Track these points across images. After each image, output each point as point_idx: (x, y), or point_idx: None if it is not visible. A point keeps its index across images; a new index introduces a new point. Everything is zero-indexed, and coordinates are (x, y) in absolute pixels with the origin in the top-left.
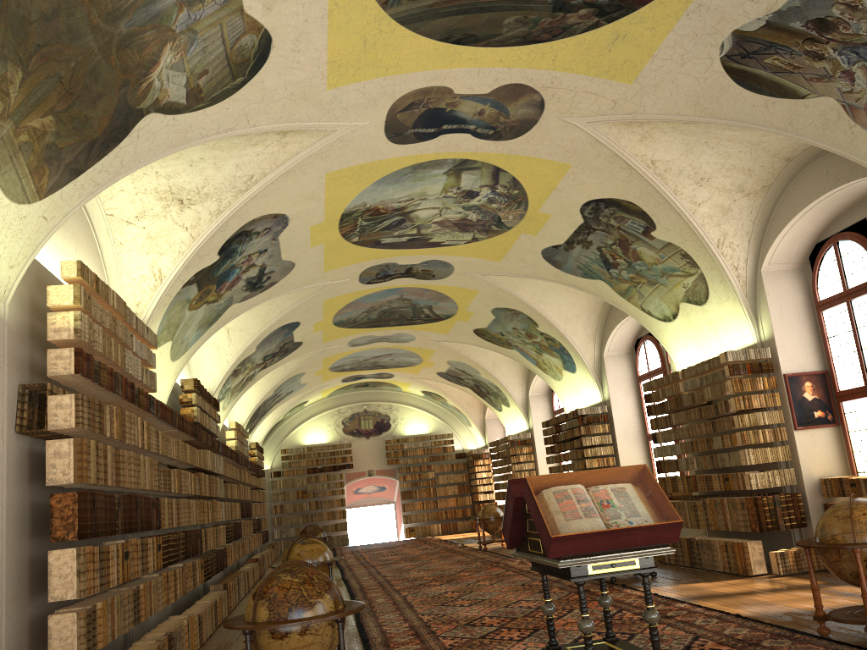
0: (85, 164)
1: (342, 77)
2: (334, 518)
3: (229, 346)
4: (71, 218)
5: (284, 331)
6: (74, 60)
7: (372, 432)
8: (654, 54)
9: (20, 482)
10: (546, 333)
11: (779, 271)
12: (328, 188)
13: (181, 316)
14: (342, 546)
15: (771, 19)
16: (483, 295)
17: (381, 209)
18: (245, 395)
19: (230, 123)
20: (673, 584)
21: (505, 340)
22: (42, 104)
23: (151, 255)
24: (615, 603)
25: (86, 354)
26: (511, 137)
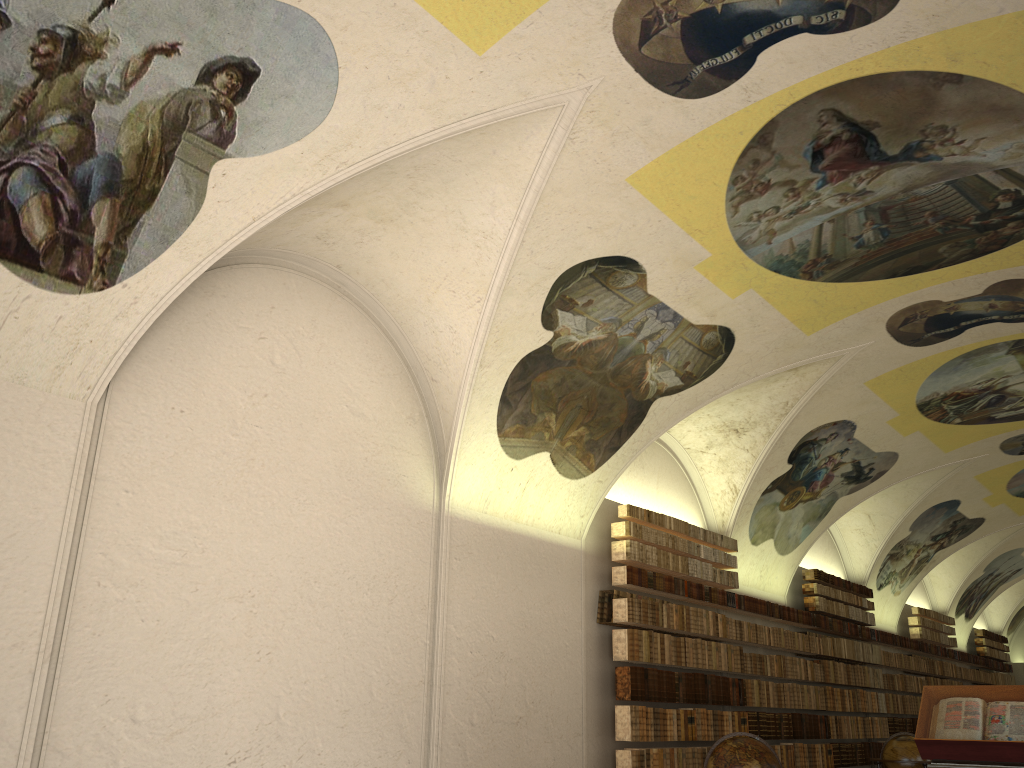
0: (619, 442)
1: (815, 324)
2: None
3: (873, 531)
4: (651, 460)
5: (942, 510)
6: (585, 394)
7: None
8: None
9: (602, 657)
10: None
11: None
12: (878, 391)
13: (774, 517)
14: None
15: None
16: None
17: (962, 393)
18: (944, 576)
19: (732, 381)
20: None
21: None
22: (574, 423)
23: (725, 474)
24: None
25: (638, 568)
26: None
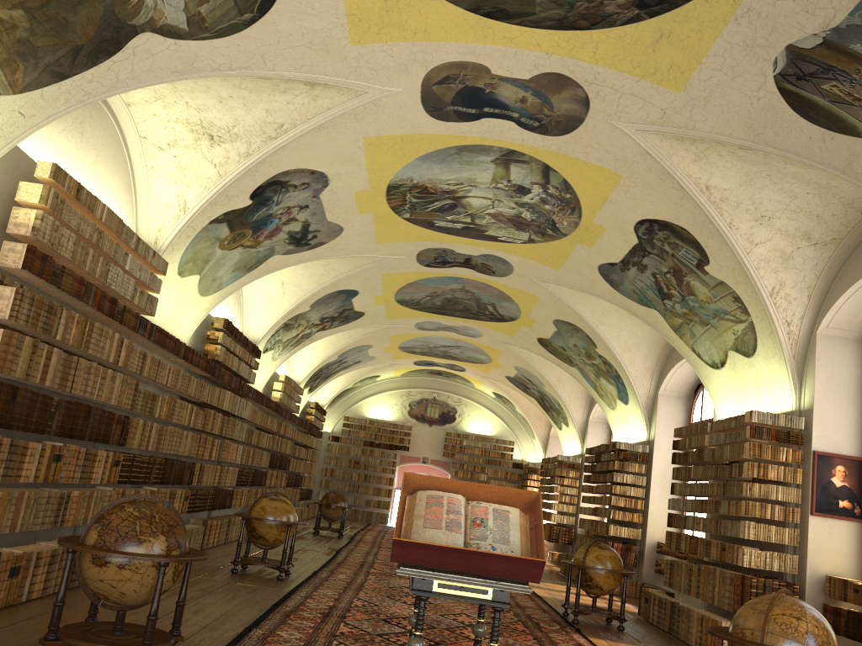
0: (70, 69)
1: (366, 34)
2: (379, 495)
3: (281, 298)
4: (95, 131)
5: (342, 296)
6: None
7: (435, 420)
8: (703, 61)
9: None
10: (604, 357)
11: (838, 337)
12: (369, 154)
13: (210, 252)
14: (379, 523)
15: (829, 37)
16: (544, 303)
17: (430, 188)
18: (308, 353)
19: (244, 61)
20: (630, 643)
21: (566, 356)
22: None
23: (178, 184)
24: (546, 643)
25: (43, 254)
26: (558, 133)
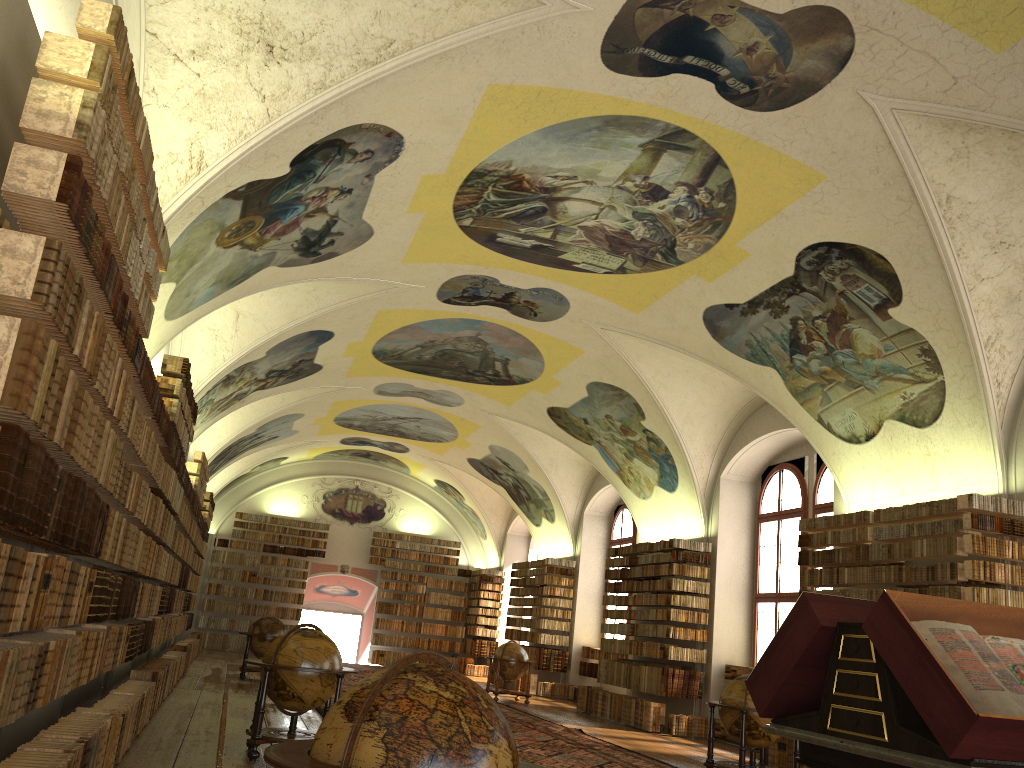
0: None
1: None
2: (284, 617)
3: (232, 338)
4: None
5: (310, 340)
6: None
7: (358, 517)
8: None
9: None
10: (652, 431)
11: None
12: (479, 114)
13: (203, 248)
14: None
15: None
16: (586, 360)
17: (525, 181)
18: (218, 423)
19: None
20: None
21: (585, 431)
22: None
23: (195, 124)
24: None
25: (84, 181)
26: (768, 108)
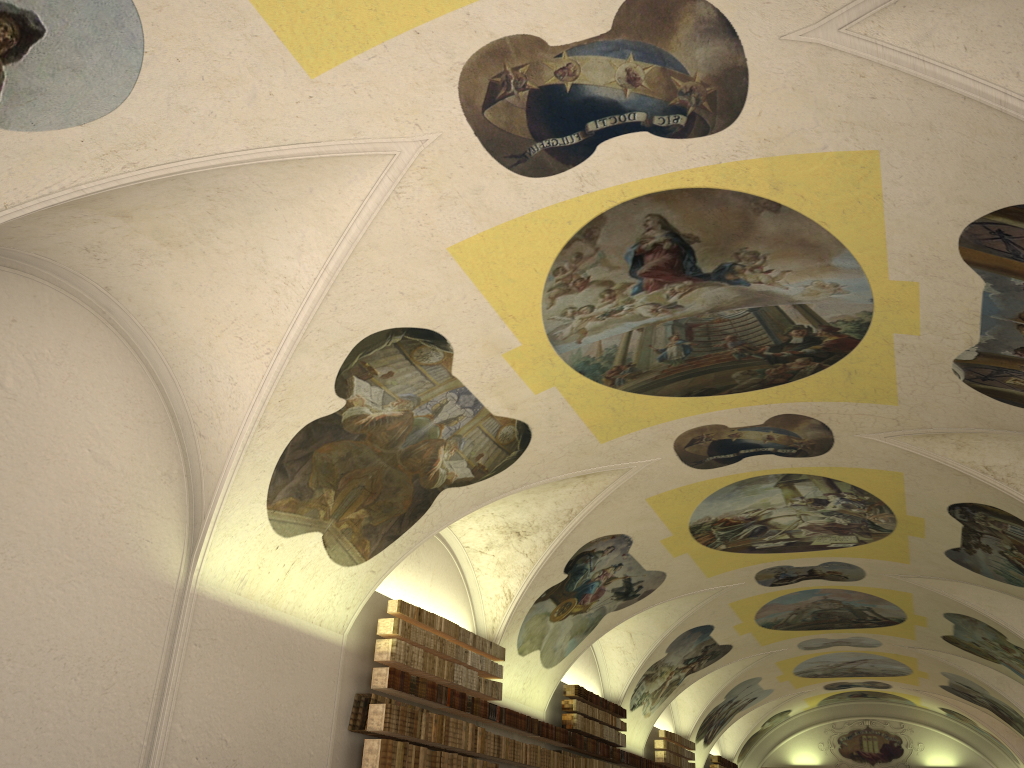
0: (399, 531)
1: (609, 433)
2: None
3: (633, 650)
4: (428, 555)
5: (697, 634)
6: (370, 474)
7: (877, 756)
8: (897, 382)
9: None
10: (1020, 647)
11: None
12: (657, 509)
13: (543, 627)
14: None
15: (980, 350)
16: (920, 598)
17: (731, 520)
18: (689, 700)
19: (522, 480)
20: None
21: (984, 652)
22: (354, 504)
23: (501, 577)
24: None
25: (401, 671)
26: (819, 453)
